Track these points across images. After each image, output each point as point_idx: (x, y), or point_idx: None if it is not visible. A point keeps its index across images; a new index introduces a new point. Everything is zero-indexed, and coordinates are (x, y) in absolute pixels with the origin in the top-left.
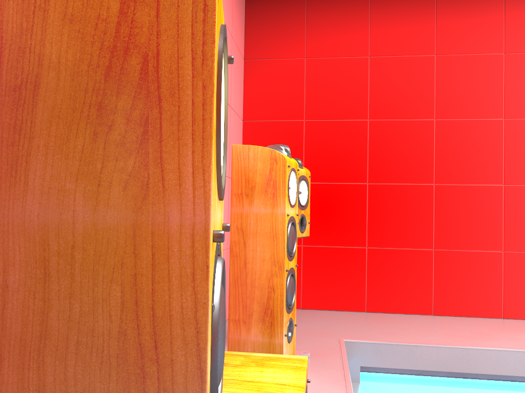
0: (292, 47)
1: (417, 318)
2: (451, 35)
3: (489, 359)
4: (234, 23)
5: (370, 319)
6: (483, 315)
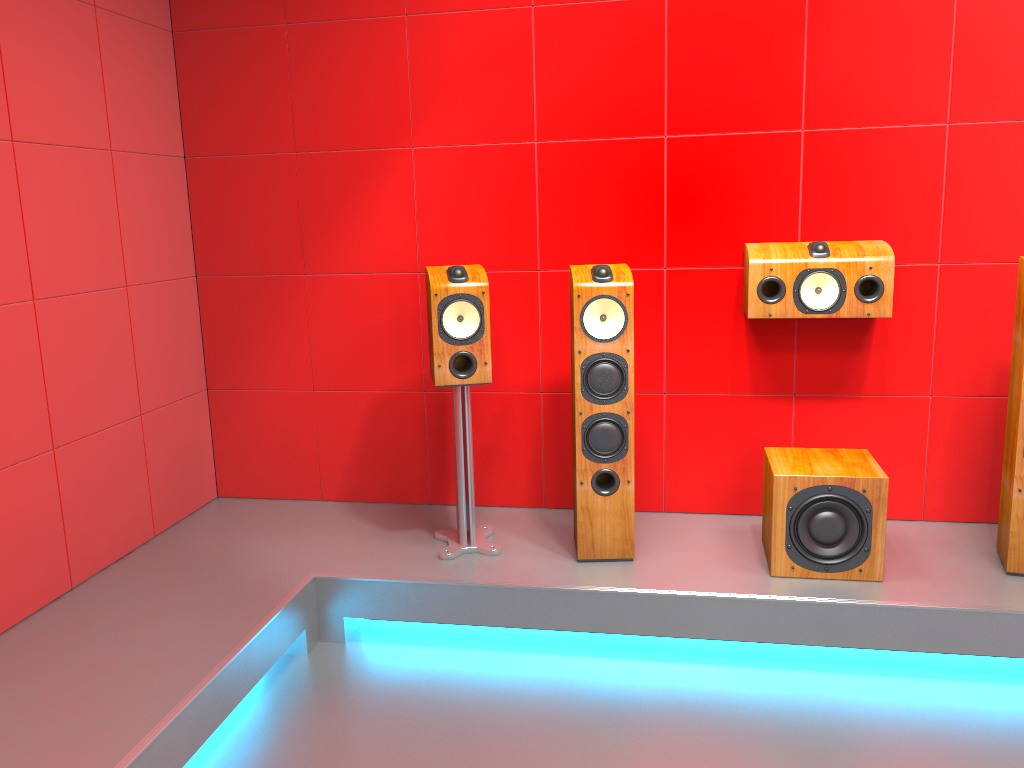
0: None
1: None
2: None
3: None
4: None
5: None
6: None
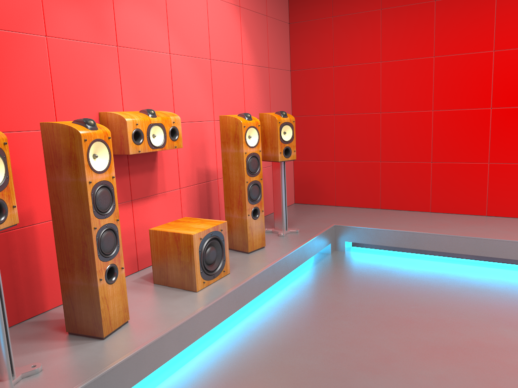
0: (322, 9)
1: (413, 213)
2: None
3: (429, 241)
4: (269, 4)
5: (375, 213)
6: (469, 213)
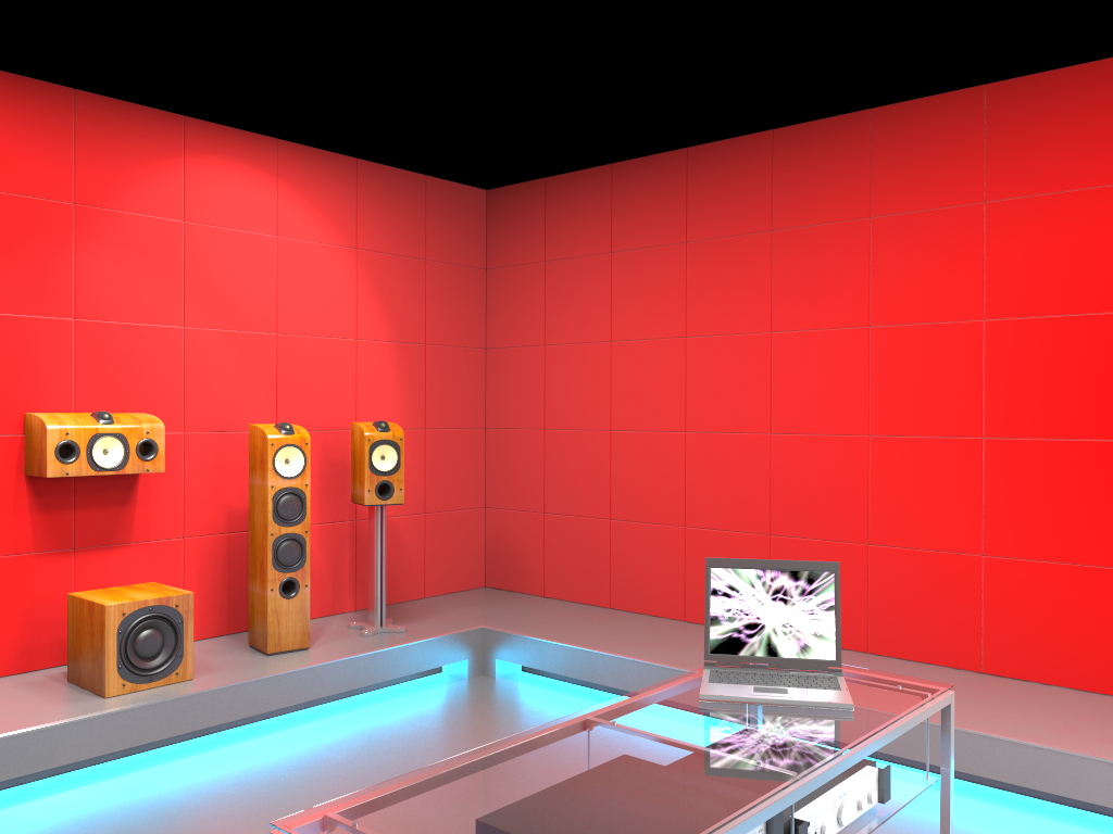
0: (532, 248)
1: (651, 621)
2: (706, 210)
3: (610, 668)
4: (433, 241)
5: (585, 615)
6: None
